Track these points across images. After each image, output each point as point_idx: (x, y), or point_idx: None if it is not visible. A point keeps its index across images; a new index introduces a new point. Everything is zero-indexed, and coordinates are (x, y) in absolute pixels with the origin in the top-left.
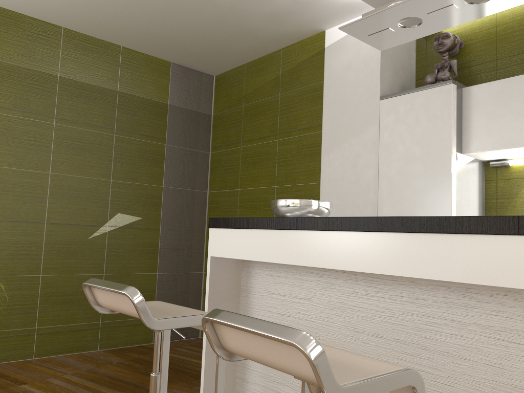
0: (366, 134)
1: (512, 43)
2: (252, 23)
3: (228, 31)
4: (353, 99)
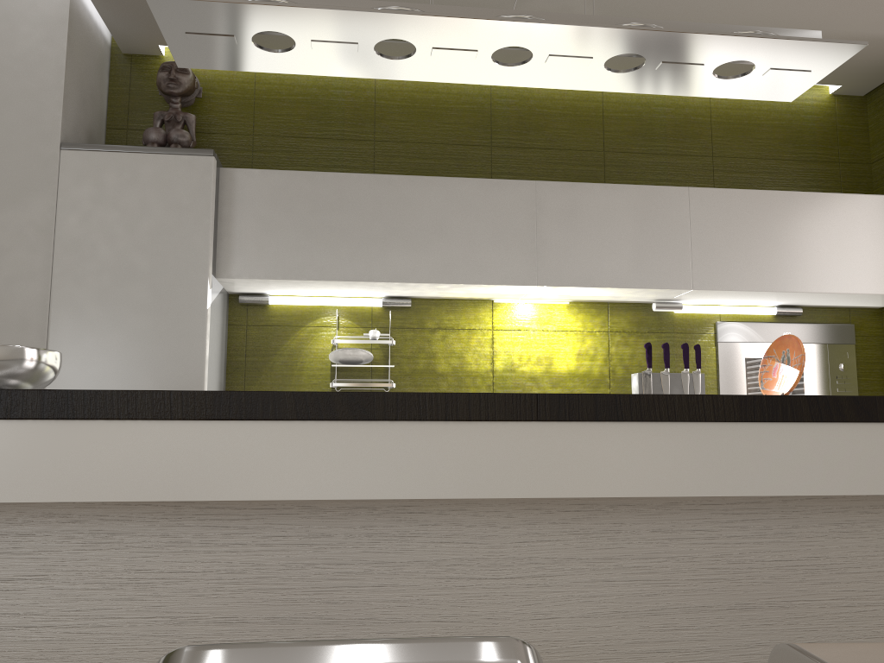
0: (23, 212)
1: (279, 117)
2: None
3: None
4: None
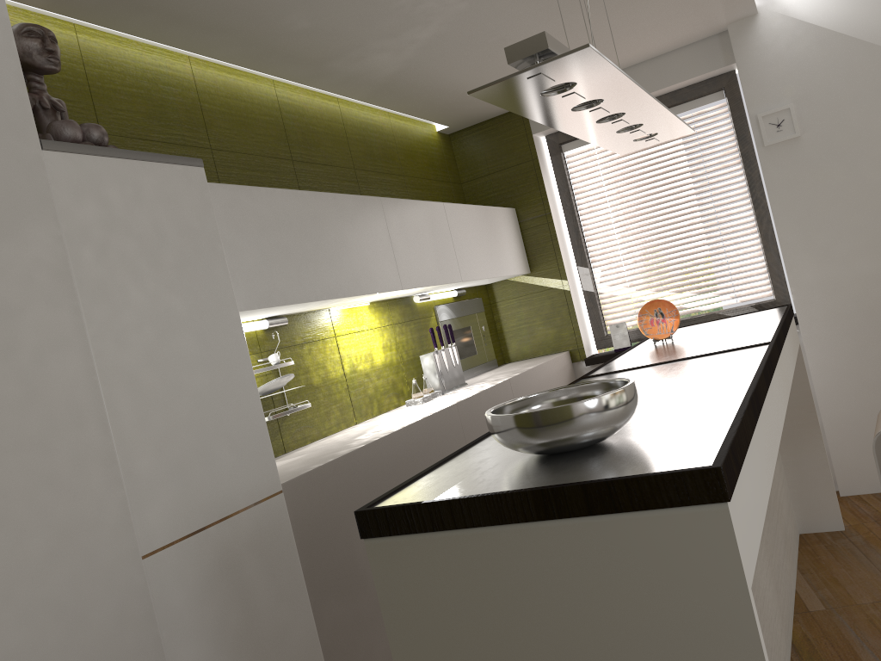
0: (23, 246)
1: (121, 112)
2: None
3: None
4: None
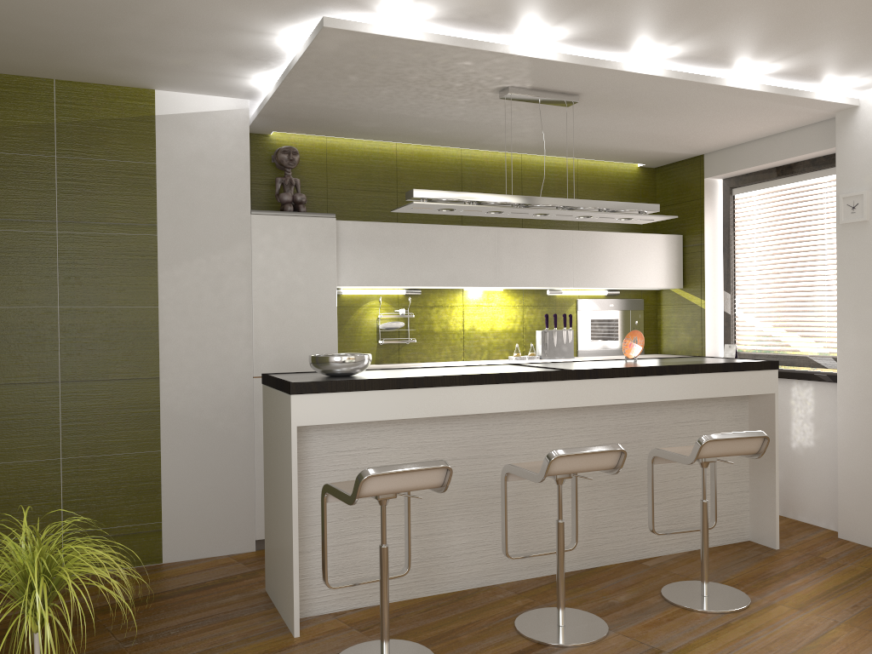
0: (233, 252)
1: (341, 176)
2: (89, 54)
3: (29, 44)
4: (211, 203)
